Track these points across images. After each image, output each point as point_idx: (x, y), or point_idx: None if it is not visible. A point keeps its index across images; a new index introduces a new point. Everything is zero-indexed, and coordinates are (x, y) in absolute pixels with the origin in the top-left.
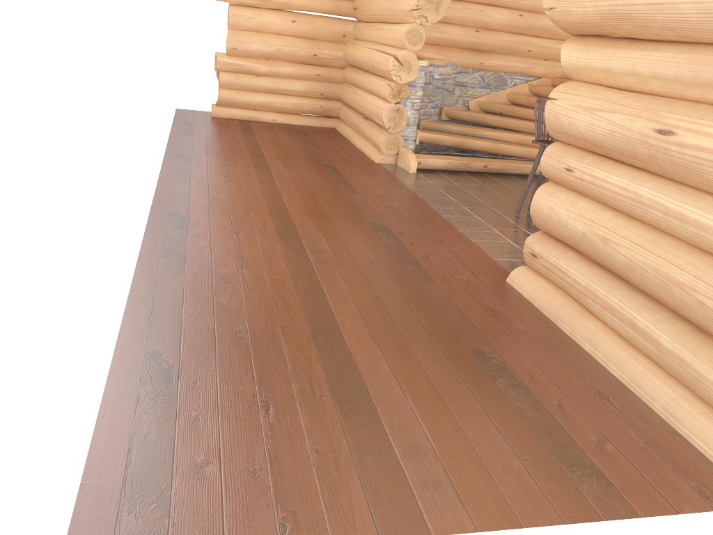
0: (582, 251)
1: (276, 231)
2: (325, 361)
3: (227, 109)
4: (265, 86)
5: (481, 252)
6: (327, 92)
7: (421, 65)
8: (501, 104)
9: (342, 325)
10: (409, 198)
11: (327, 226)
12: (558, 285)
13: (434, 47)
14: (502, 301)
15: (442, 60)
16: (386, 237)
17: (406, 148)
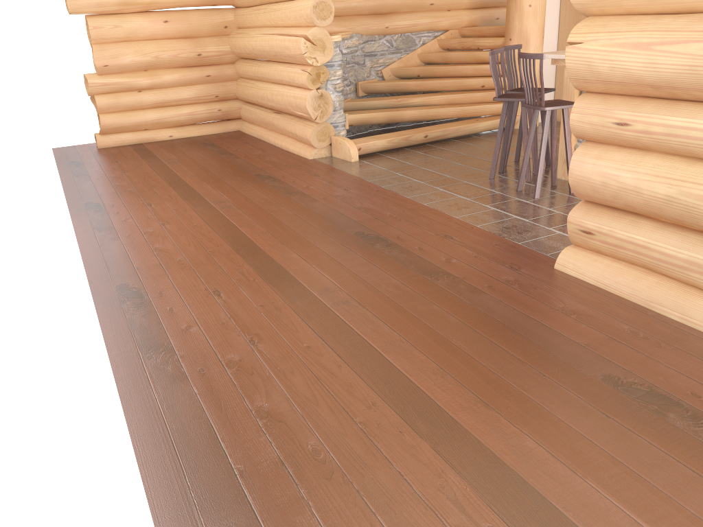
0: (665, 217)
1: (261, 277)
2: (455, 463)
3: (114, 135)
4: (151, 100)
5: (499, 238)
6: (222, 93)
7: (335, 40)
8: (416, 66)
9: (433, 394)
10: (375, 193)
11: (314, 252)
12: (632, 262)
13: (334, 19)
14: (573, 296)
15: (346, 31)
16: (388, 249)
17: (338, 135)
